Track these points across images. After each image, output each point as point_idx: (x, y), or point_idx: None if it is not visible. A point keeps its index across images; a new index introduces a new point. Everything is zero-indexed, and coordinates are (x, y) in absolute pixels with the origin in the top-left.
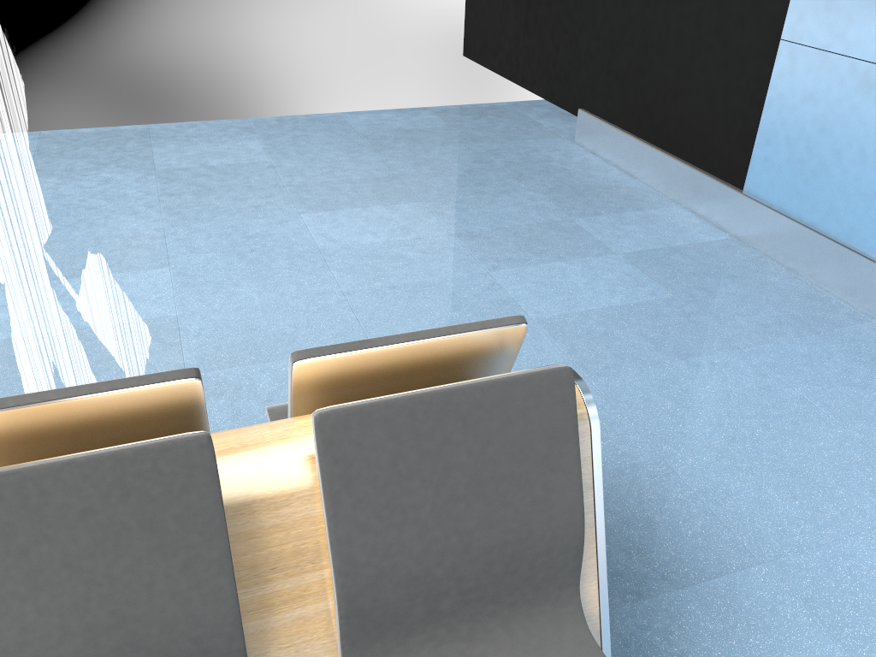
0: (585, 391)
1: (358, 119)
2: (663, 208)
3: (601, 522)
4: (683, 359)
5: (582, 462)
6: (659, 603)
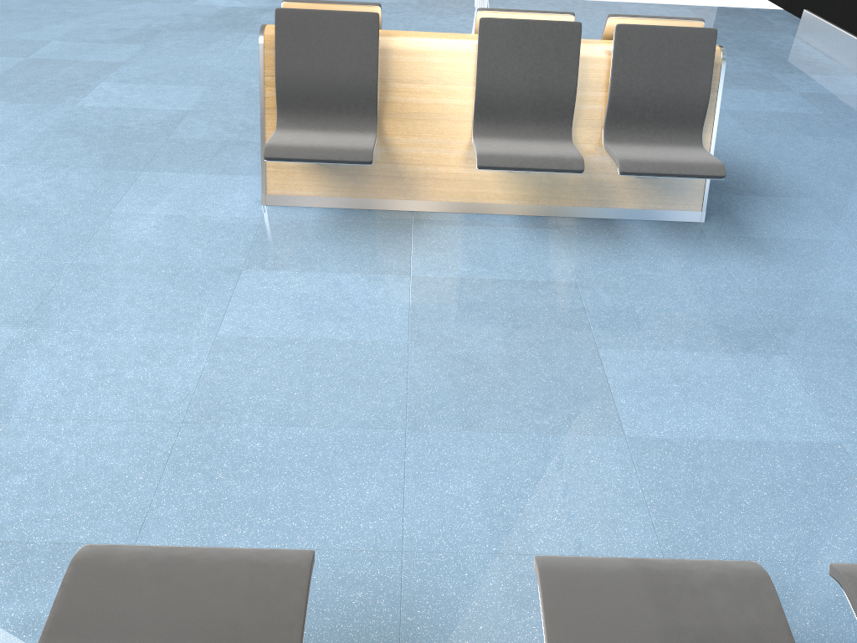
0: (722, 50)
1: (630, 7)
2: (844, 76)
3: (718, 108)
4: (812, 136)
5: (714, 78)
6: (746, 197)
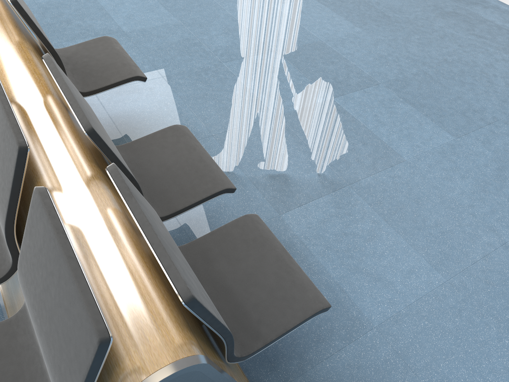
0: None
1: None
2: None
3: None
4: None
5: None
6: None
